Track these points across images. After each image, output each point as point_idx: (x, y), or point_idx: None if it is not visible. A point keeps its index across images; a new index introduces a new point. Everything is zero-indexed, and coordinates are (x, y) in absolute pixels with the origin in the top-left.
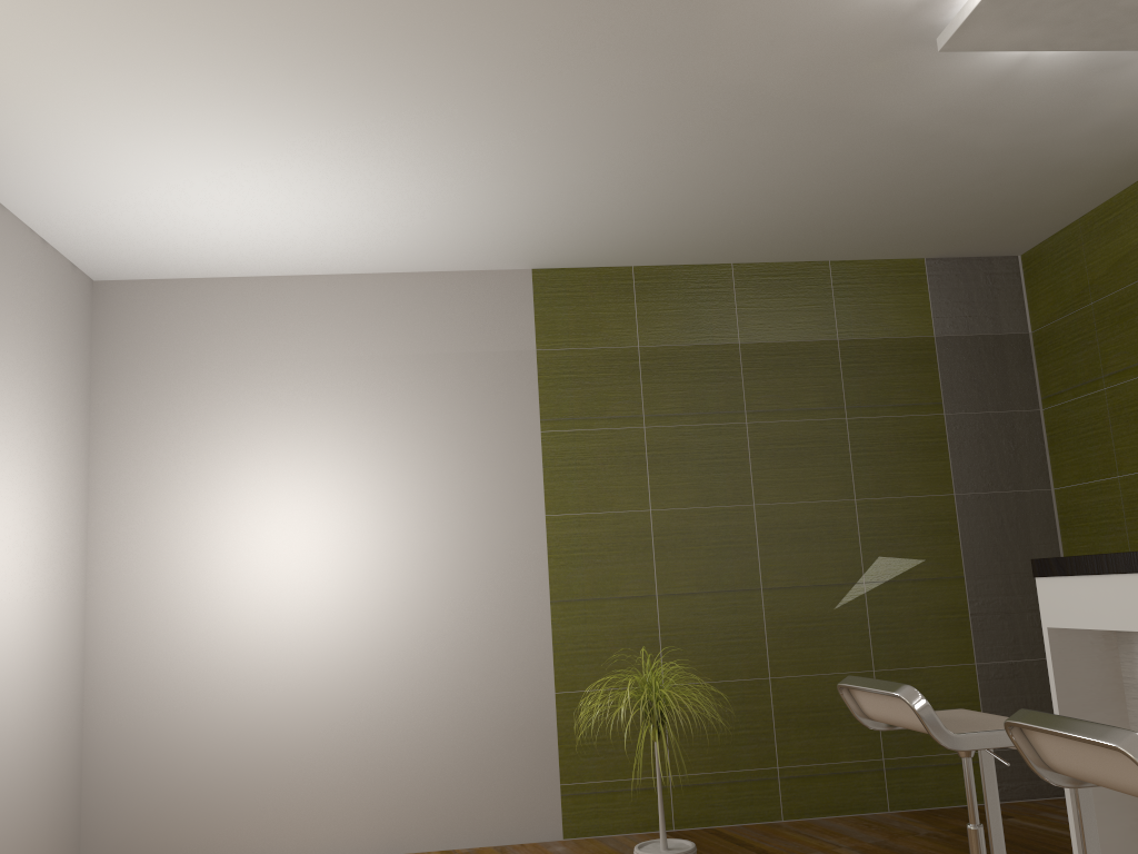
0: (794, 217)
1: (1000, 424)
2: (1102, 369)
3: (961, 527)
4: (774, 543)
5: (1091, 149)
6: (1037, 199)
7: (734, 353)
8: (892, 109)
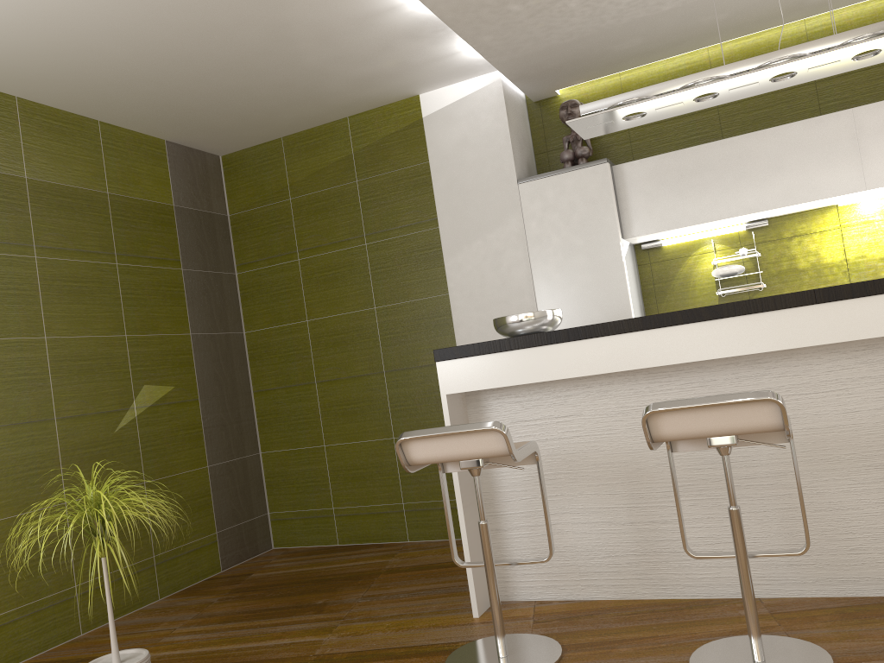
0: (125, 69)
1: (215, 281)
2: (298, 246)
3: (196, 360)
4: (64, 374)
5: (344, 89)
6: (280, 114)
7: (22, 186)
8: (297, 6)
